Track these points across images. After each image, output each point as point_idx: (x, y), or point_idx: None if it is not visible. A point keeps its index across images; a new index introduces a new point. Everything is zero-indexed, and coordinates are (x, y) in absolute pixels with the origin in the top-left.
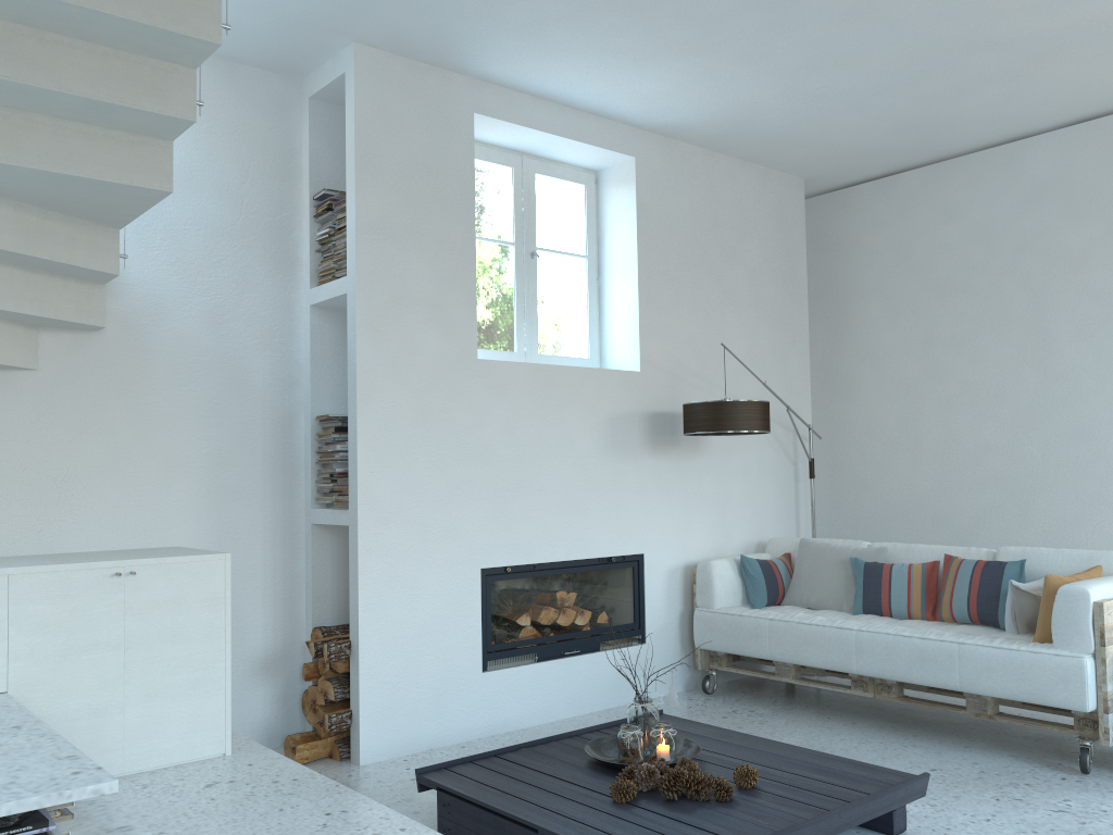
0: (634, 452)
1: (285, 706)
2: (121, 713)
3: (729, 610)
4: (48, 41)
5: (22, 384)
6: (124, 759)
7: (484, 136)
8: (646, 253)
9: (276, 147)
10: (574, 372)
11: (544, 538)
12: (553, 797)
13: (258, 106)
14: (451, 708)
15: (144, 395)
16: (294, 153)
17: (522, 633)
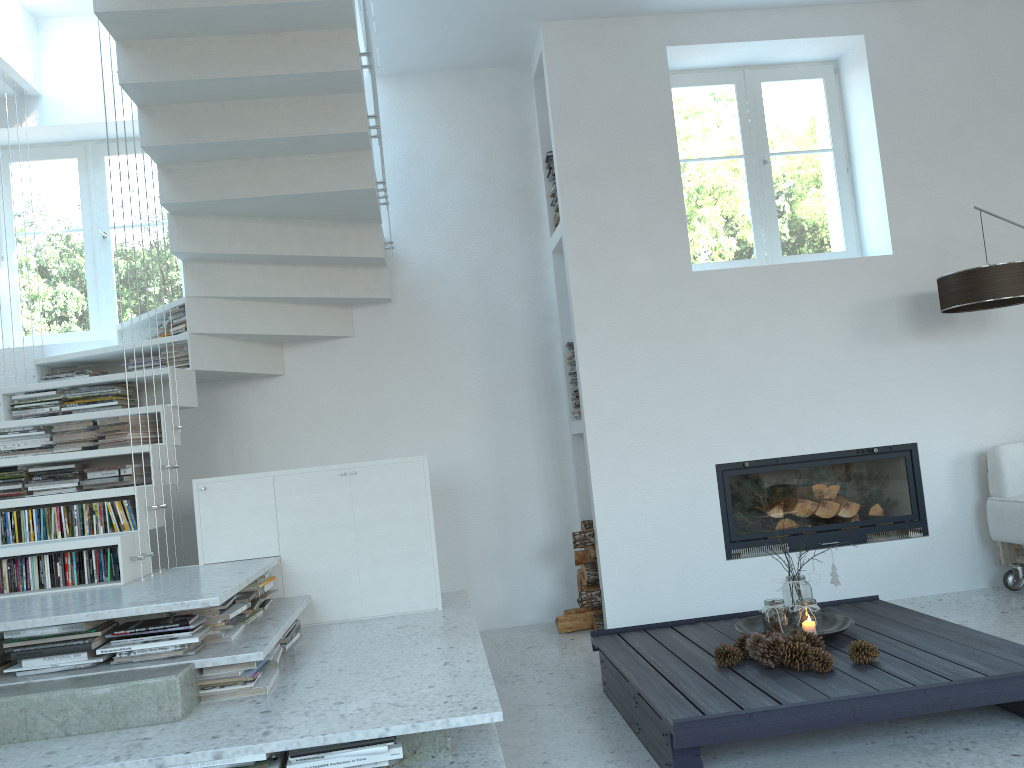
0: (892, 339)
1: (567, 586)
2: (356, 574)
3: (1021, 498)
4: (261, 105)
5: (345, 348)
6: (362, 607)
7: (694, 63)
8: (888, 131)
9: (513, 127)
10: (806, 267)
11: (785, 433)
12: (672, 658)
13: (494, 98)
14: (695, 591)
15: (429, 344)
16: (528, 129)
17: (769, 524)
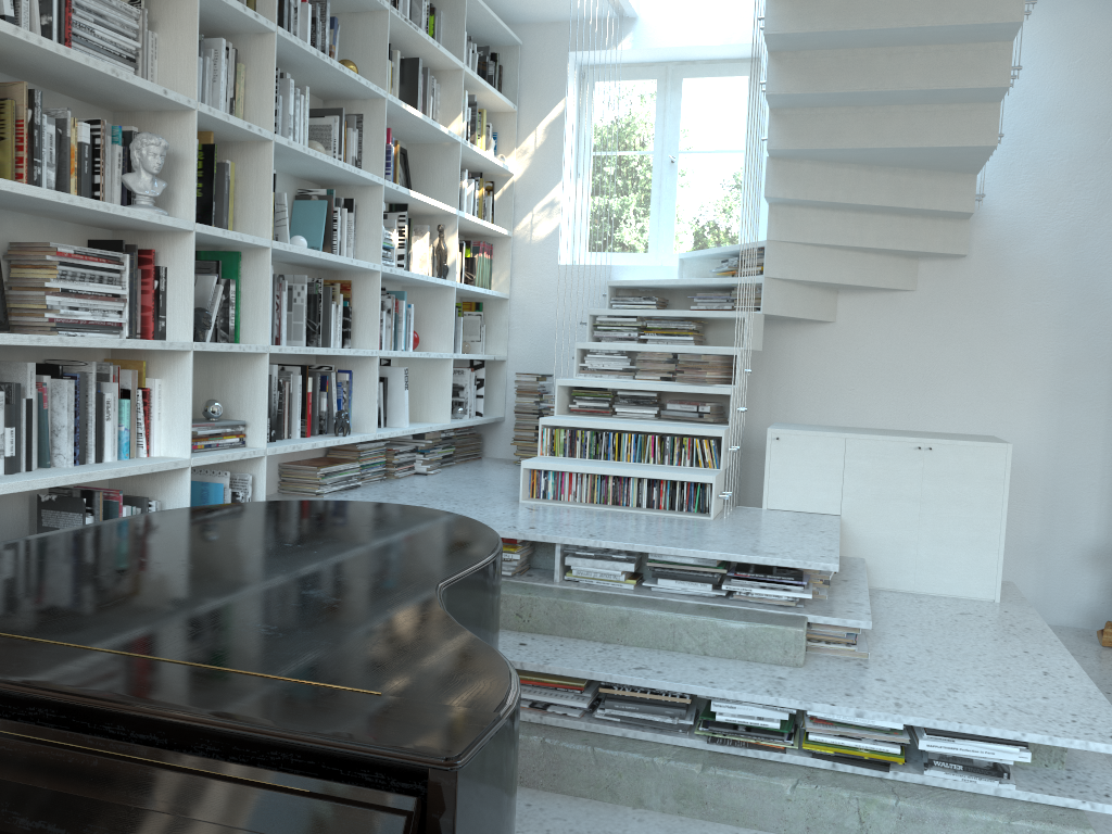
0: None
1: None
2: (914, 548)
3: None
4: (894, 54)
5: (903, 302)
6: (914, 581)
7: None
8: None
9: None
10: None
11: None
12: None
13: None
14: None
15: (999, 309)
16: None
17: None
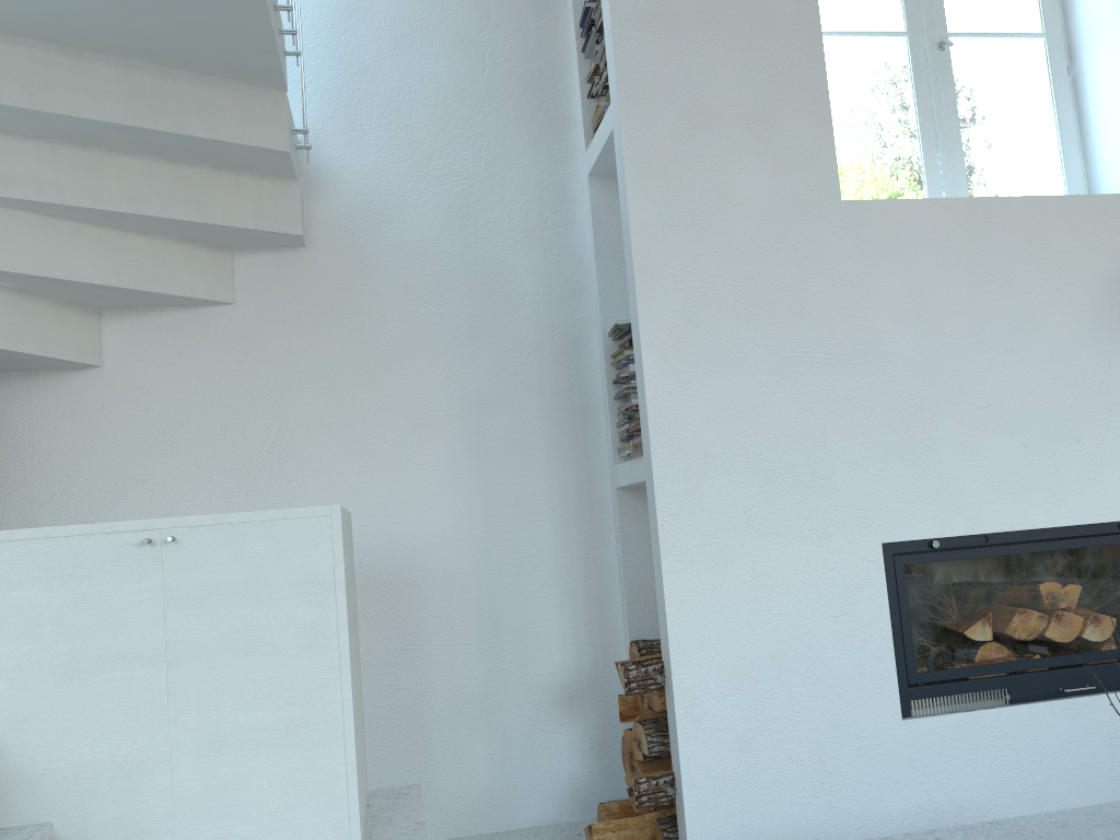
0: None
1: (602, 757)
2: (165, 772)
3: None
4: None
5: (217, 323)
6: None
7: None
8: None
9: None
10: (1030, 206)
11: (1000, 490)
12: None
13: None
14: (848, 778)
15: (370, 324)
16: None
17: (974, 653)
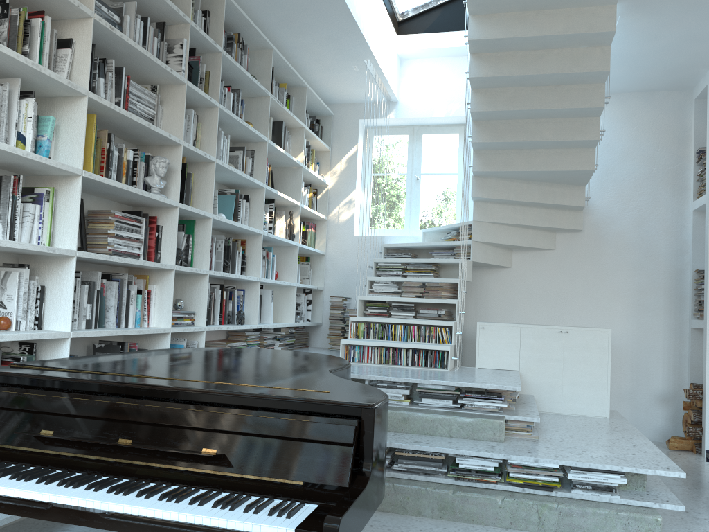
0: None
1: (673, 422)
2: (560, 388)
3: None
4: (538, 122)
5: (548, 256)
6: (561, 407)
7: None
8: None
9: (675, 129)
10: None
11: None
12: None
13: (665, 110)
14: None
15: (601, 260)
16: (686, 130)
17: None
